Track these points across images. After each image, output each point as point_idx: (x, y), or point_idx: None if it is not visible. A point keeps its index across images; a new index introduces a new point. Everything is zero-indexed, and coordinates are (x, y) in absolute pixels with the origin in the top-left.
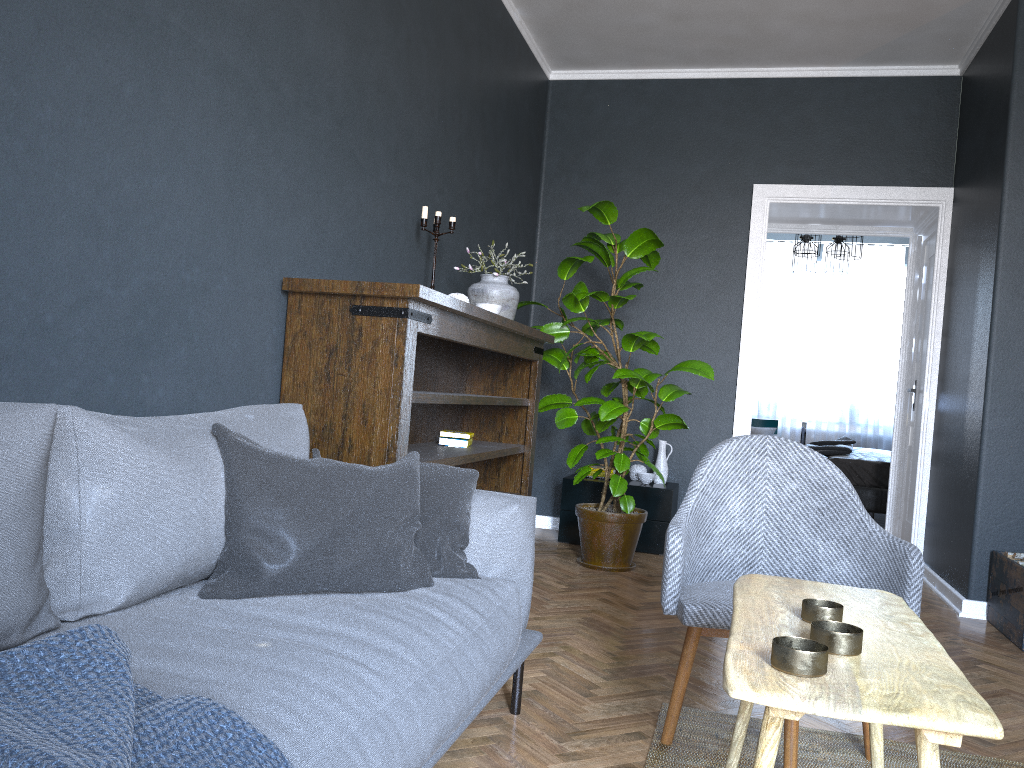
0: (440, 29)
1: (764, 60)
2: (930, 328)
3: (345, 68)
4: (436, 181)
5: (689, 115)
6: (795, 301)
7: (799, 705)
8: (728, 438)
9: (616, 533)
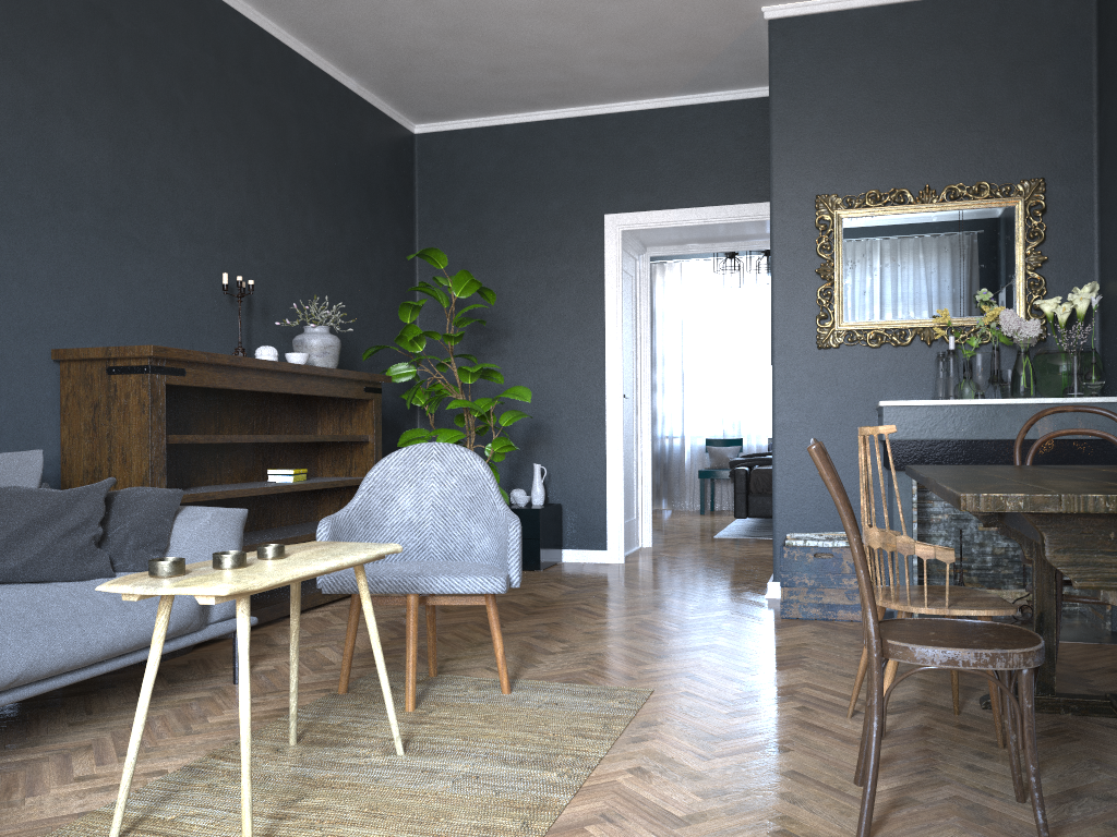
0: (239, 114)
1: (600, 98)
2: None
3: (112, 167)
4: (252, 248)
5: (542, 155)
6: (750, 317)
7: (127, 589)
8: (604, 456)
9: None
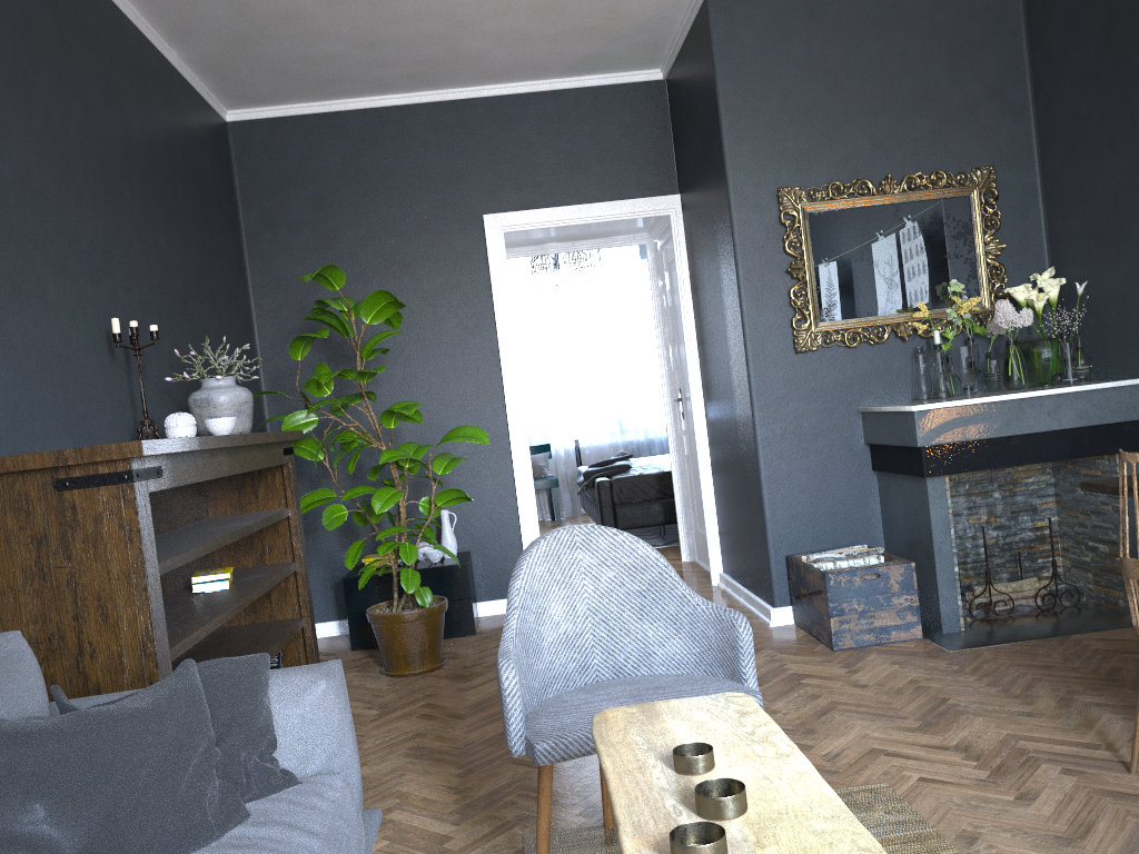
0: (84, 95)
1: (467, 80)
2: (685, 339)
3: None
4: (119, 279)
5: (398, 147)
6: (542, 315)
7: None
8: (512, 491)
9: (419, 632)
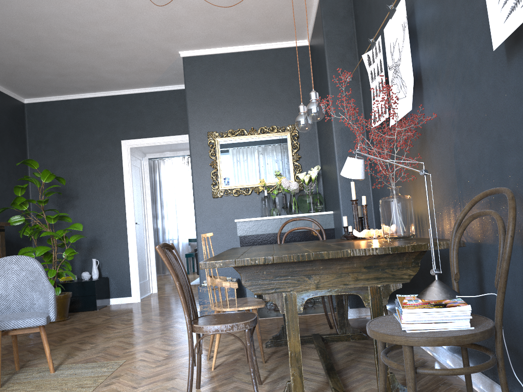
0: None
1: (115, 88)
2: None
3: None
4: None
5: (90, 113)
6: None
7: None
8: (128, 252)
9: None
